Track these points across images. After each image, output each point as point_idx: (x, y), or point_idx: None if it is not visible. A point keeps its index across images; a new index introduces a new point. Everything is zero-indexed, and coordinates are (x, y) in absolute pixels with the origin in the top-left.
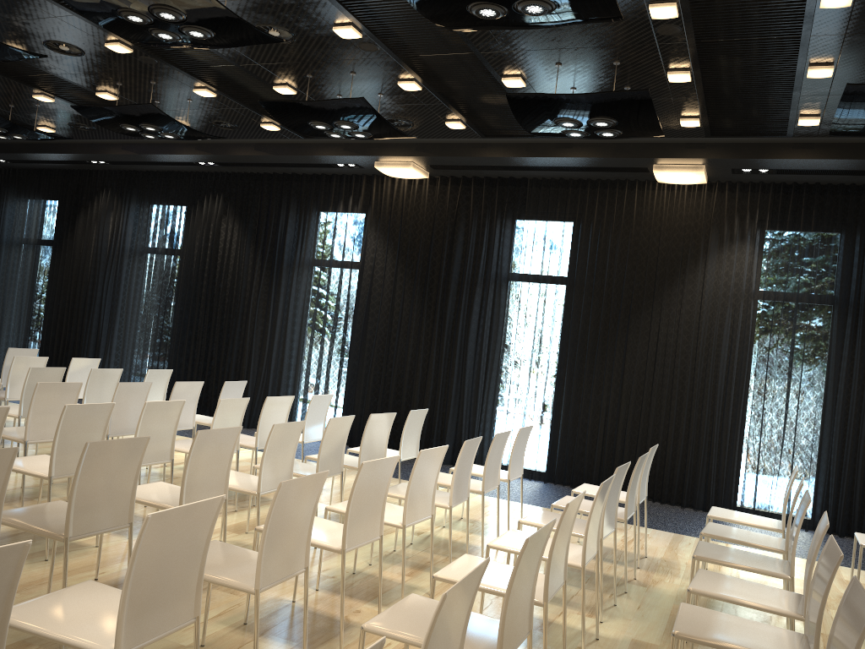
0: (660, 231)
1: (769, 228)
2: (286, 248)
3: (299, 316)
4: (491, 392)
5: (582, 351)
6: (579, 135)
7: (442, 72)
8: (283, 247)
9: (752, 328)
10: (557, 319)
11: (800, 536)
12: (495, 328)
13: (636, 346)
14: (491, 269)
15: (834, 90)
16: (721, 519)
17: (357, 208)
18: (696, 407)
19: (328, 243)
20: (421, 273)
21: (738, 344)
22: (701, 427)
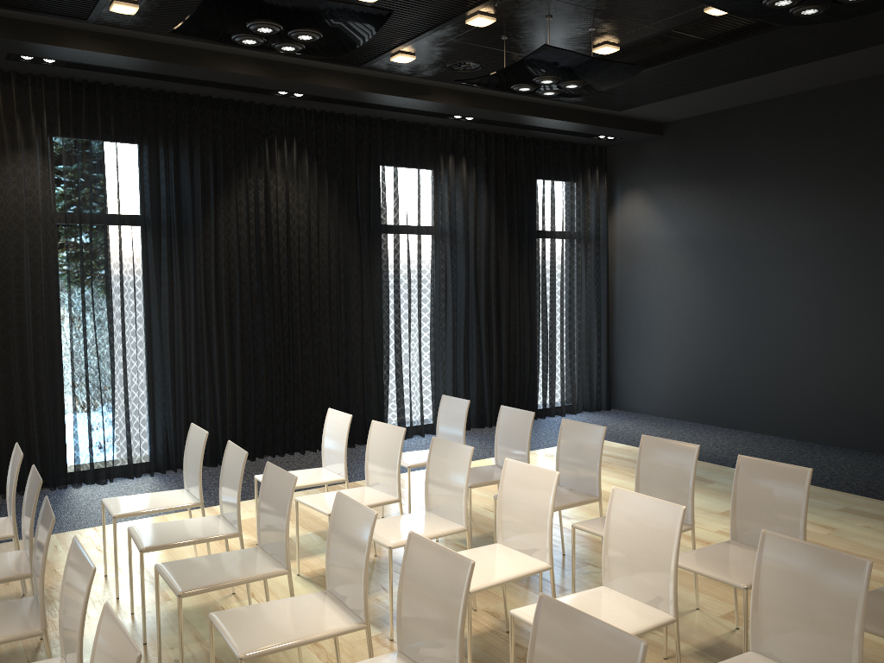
0: None
1: (62, 135)
2: None
3: None
4: None
5: None
6: None
7: None
8: None
9: (57, 259)
10: None
11: (150, 484)
12: None
13: None
14: None
15: None
16: (132, 514)
17: None
18: (1, 368)
19: None
20: None
21: (44, 280)
22: (14, 391)
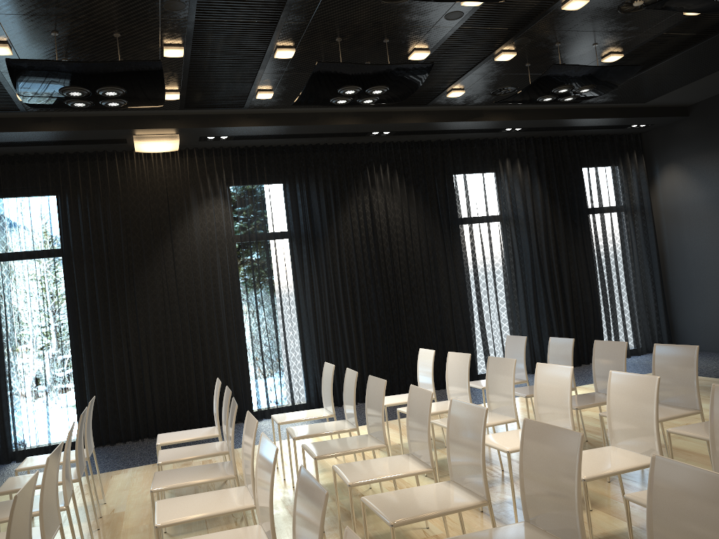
0: (146, 195)
1: (235, 184)
2: None
3: None
4: (2, 379)
5: (94, 316)
6: (84, 105)
7: None
8: None
9: (237, 266)
10: (62, 290)
11: None
12: None
13: (145, 301)
14: None
15: (288, 70)
16: (289, 422)
17: None
18: (208, 341)
19: None
20: None
21: (230, 281)
22: (216, 355)
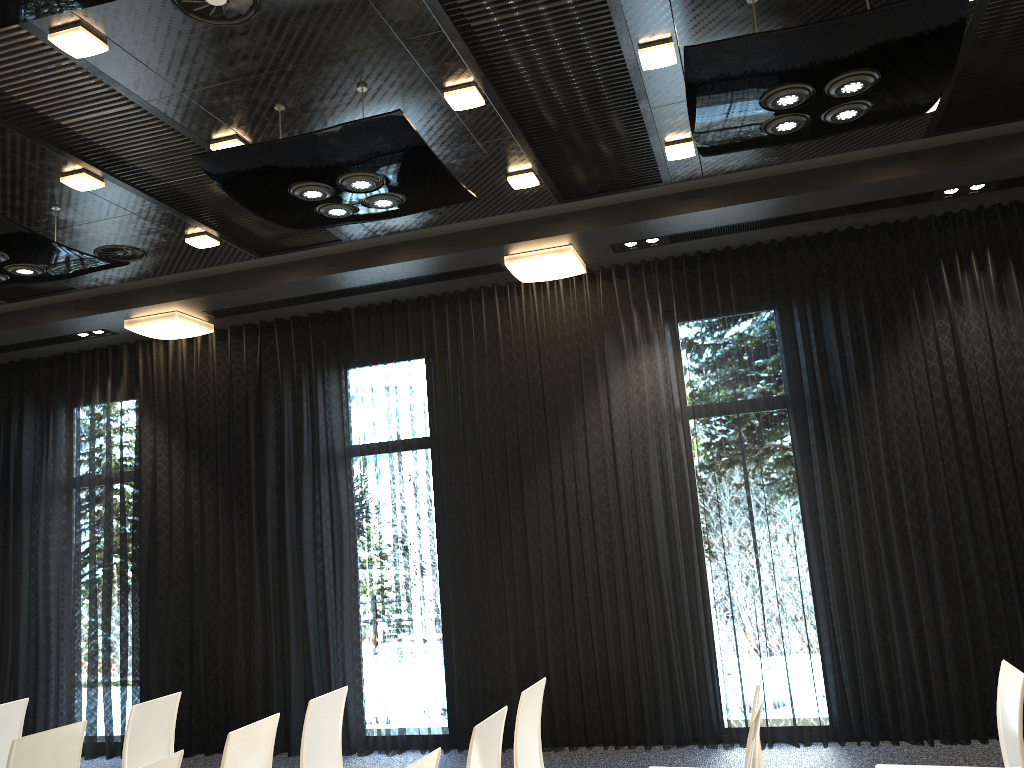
0: (538, 348)
1: (679, 318)
2: (25, 470)
3: (55, 568)
4: (347, 627)
5: (466, 540)
6: (345, 212)
7: (119, 150)
8: (18, 468)
9: (688, 460)
10: (421, 499)
11: (817, 758)
12: (337, 530)
13: (539, 518)
14: (318, 444)
15: None
16: None
17: (122, 392)
18: (637, 591)
19: (84, 451)
20: (223, 469)
21: (675, 487)
22: (648, 619)
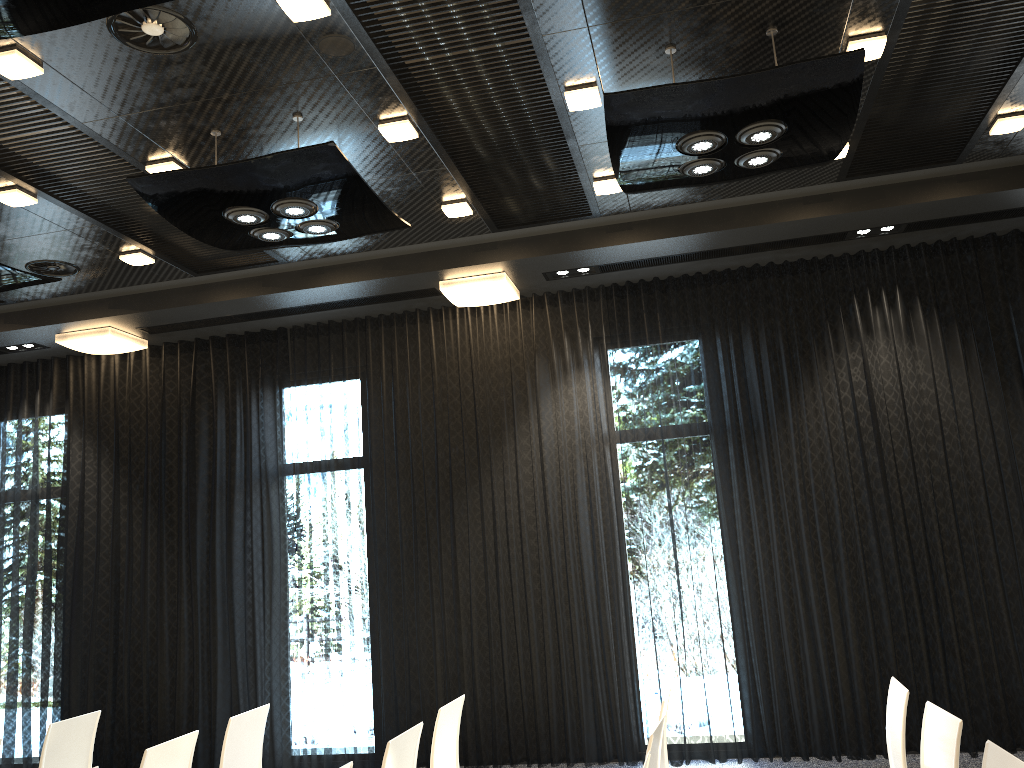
0: (471, 371)
1: (608, 345)
2: None
3: None
4: (275, 646)
5: (396, 560)
6: (279, 236)
7: (53, 168)
8: None
9: (614, 483)
10: (353, 518)
11: None
12: (268, 548)
13: (469, 538)
14: (251, 463)
15: None
16: None
17: (51, 407)
18: (563, 610)
19: (10, 466)
20: (154, 486)
21: (601, 509)
22: (573, 638)
